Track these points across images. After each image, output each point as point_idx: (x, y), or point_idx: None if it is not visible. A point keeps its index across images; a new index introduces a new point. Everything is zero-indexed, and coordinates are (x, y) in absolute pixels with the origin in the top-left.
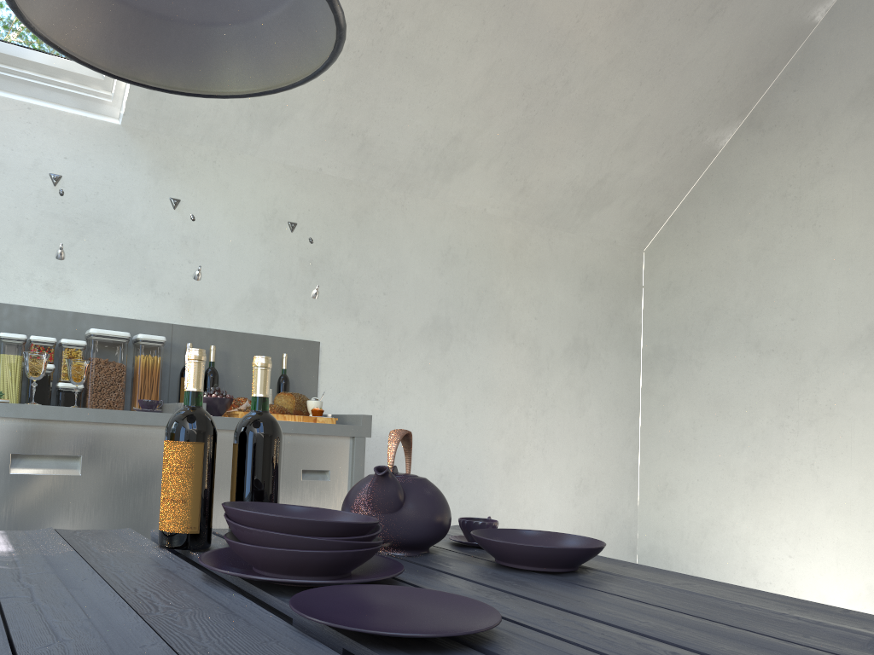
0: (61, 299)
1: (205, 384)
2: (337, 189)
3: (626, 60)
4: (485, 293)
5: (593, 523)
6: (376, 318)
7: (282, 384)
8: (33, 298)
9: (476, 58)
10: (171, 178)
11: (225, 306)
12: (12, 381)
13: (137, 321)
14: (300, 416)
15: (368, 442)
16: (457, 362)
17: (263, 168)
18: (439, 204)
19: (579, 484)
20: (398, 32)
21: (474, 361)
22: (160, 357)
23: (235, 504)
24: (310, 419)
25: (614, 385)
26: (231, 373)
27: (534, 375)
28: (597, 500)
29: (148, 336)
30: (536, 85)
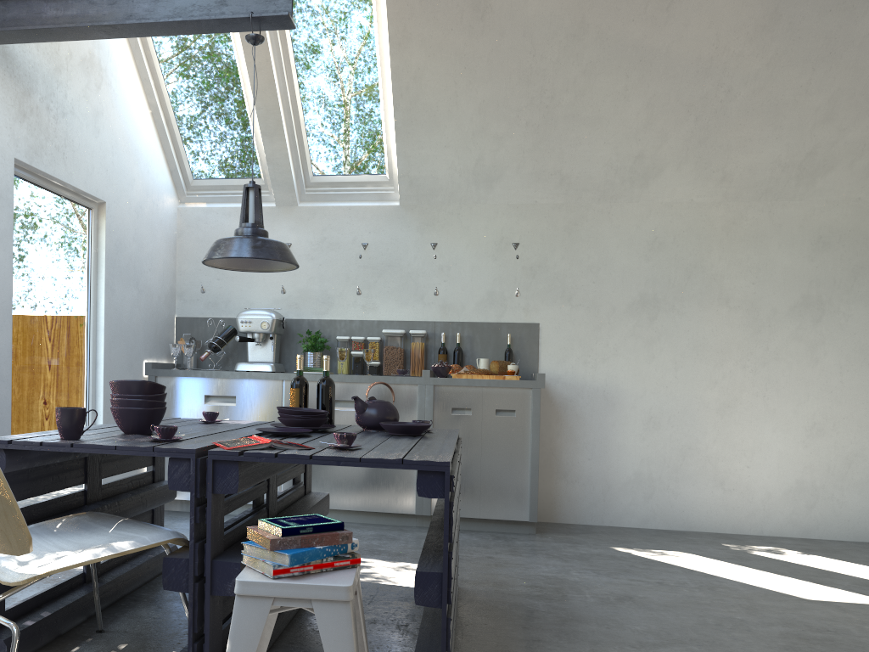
0: (370, 314)
1: (453, 357)
2: (550, 212)
3: (785, 57)
4: (694, 269)
5: (830, 463)
6: (587, 301)
7: (506, 354)
8: (356, 315)
9: (632, 100)
10: (430, 231)
11: (469, 306)
12: (343, 362)
13: (413, 321)
14: (493, 376)
15: (582, 392)
16: (664, 328)
17: (492, 210)
18: (644, 204)
19: (810, 427)
20: (560, 104)
21: (684, 325)
22: (422, 343)
23: (291, 407)
24: (500, 377)
25: (859, 336)
26: (474, 349)
27: (752, 333)
28: (836, 442)
29: (414, 331)
30: (697, 102)
